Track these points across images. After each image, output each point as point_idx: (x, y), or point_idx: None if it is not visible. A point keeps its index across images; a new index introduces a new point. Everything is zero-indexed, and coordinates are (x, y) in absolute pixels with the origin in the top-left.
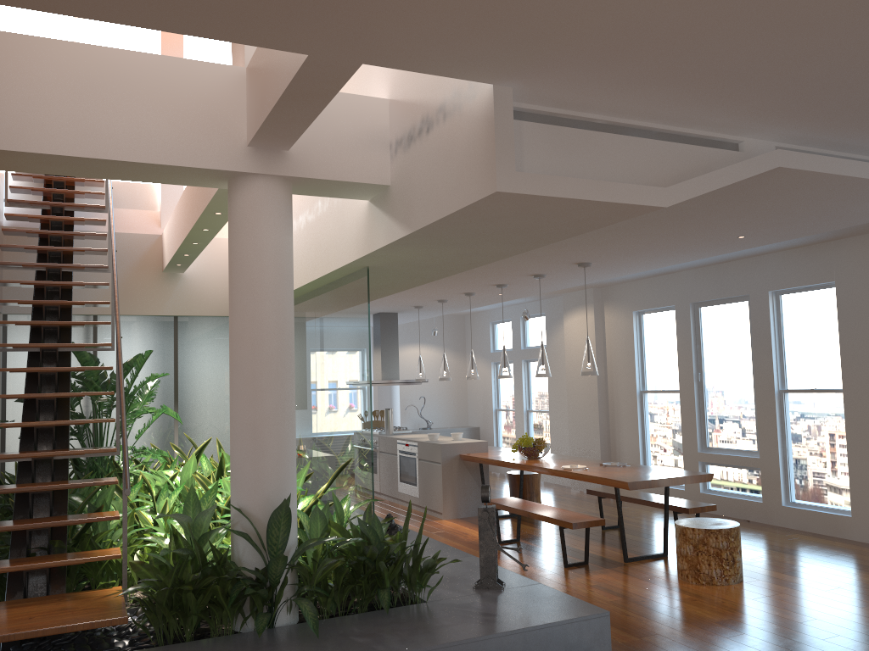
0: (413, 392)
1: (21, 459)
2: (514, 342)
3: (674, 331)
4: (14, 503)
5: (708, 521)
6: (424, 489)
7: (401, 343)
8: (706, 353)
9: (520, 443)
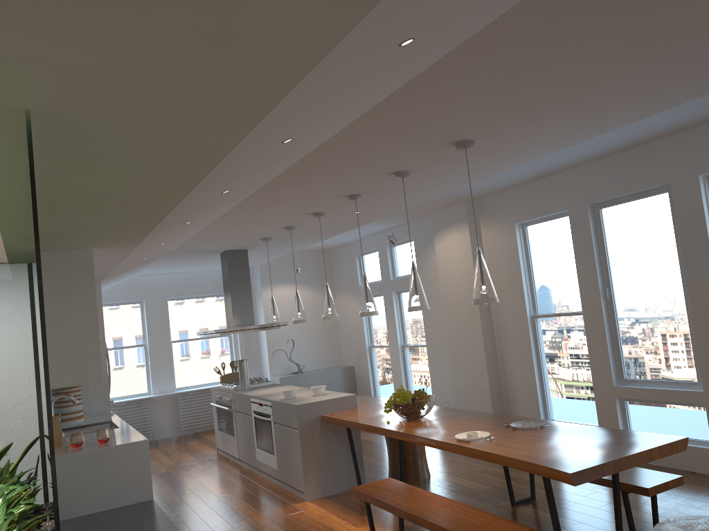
0: (281, 334)
1: None
2: (383, 272)
3: (568, 241)
4: None
5: (708, 528)
6: (283, 460)
7: (264, 284)
8: (614, 263)
9: (395, 400)
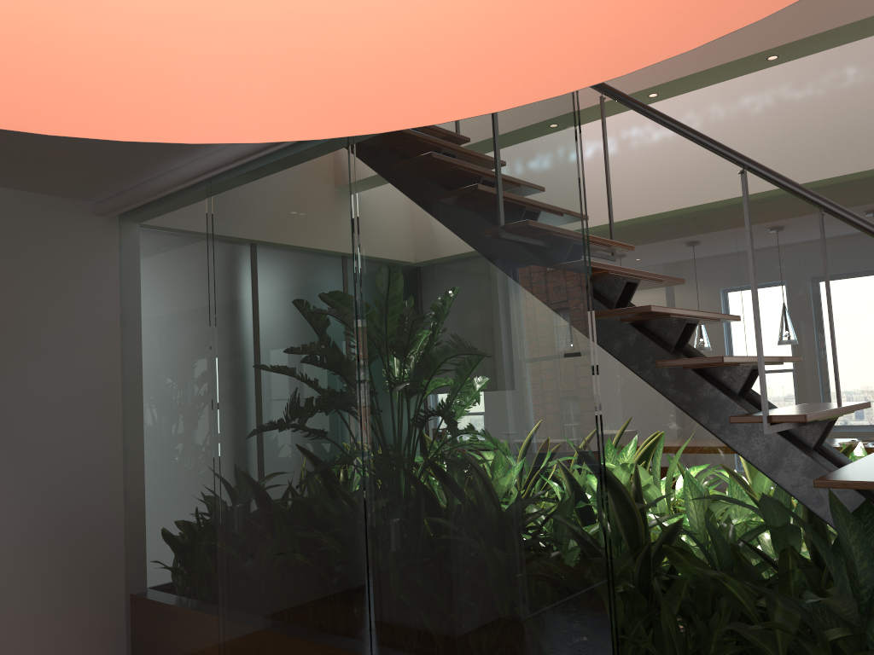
0: None
1: (800, 423)
2: None
3: None
4: (871, 503)
5: None
6: None
7: None
8: None
9: None
